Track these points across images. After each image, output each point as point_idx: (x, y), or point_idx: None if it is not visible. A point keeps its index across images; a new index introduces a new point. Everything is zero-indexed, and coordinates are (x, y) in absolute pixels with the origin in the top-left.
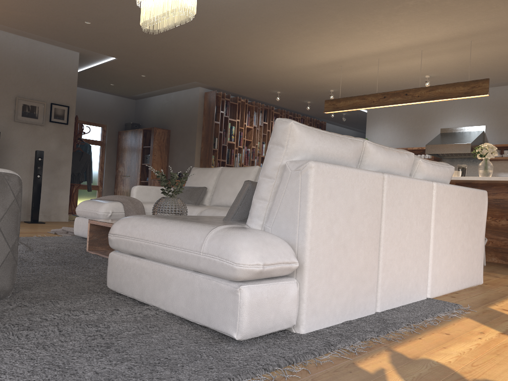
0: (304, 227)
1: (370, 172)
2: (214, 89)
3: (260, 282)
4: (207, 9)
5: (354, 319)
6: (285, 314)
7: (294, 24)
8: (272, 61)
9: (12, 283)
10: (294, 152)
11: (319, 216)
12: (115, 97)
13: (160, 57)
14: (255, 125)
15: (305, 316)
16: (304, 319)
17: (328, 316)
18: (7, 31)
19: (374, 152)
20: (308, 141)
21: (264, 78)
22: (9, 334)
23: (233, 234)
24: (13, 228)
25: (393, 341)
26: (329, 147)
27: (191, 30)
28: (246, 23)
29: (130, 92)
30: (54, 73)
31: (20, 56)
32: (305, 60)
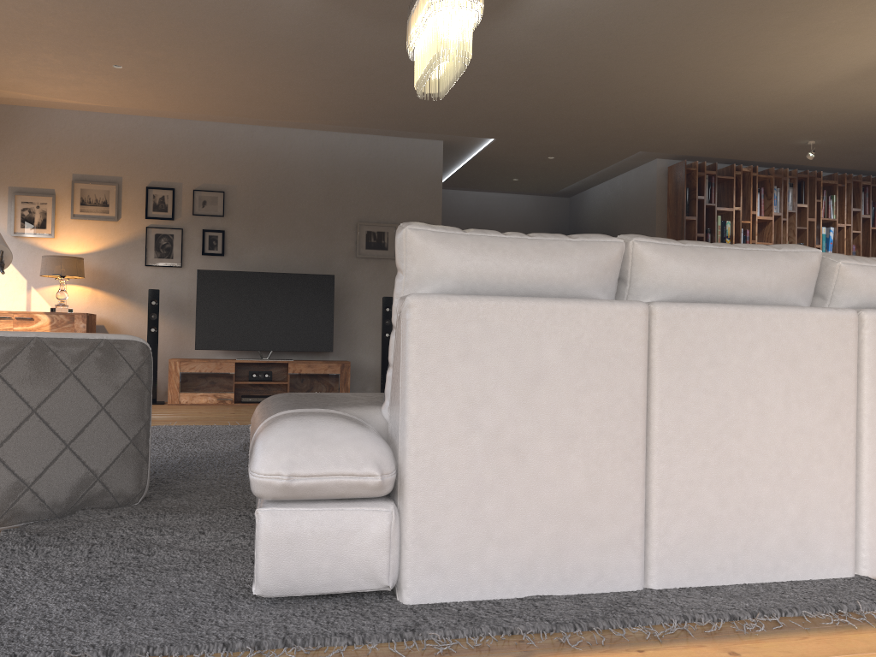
0: (405, 414)
1: (596, 304)
2: (686, 158)
3: (307, 504)
4: (572, 30)
5: (565, 594)
6: (359, 564)
7: (746, 12)
8: (755, 89)
9: (139, 486)
10: (418, 280)
11: (436, 393)
12: (535, 199)
13: (555, 124)
14: (777, 213)
15: (411, 573)
16: (408, 578)
17: (477, 579)
18: (340, 130)
19: (658, 260)
20: (444, 258)
21: (762, 122)
22: (30, 548)
23: (271, 424)
24: (135, 412)
25: (568, 645)
26: (499, 264)
27: (571, 70)
28: (655, 34)
29: (549, 186)
30: (408, 178)
31: (360, 163)
32: (822, 71)
